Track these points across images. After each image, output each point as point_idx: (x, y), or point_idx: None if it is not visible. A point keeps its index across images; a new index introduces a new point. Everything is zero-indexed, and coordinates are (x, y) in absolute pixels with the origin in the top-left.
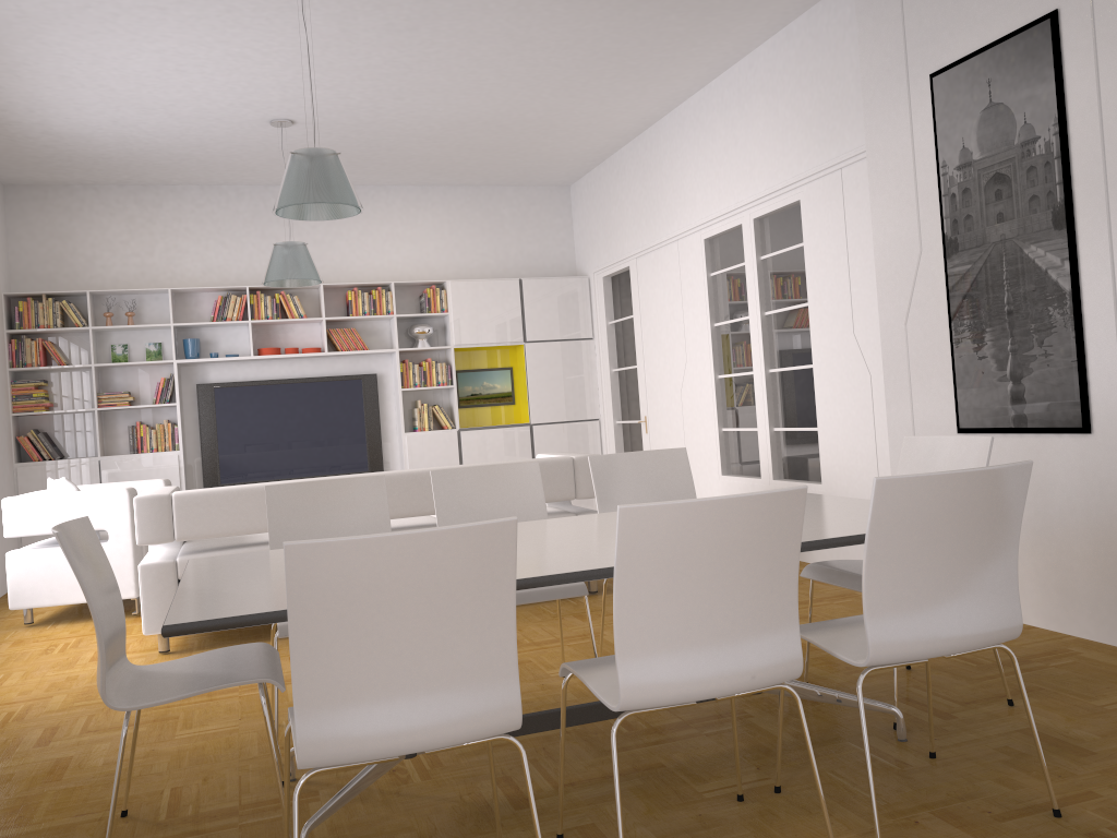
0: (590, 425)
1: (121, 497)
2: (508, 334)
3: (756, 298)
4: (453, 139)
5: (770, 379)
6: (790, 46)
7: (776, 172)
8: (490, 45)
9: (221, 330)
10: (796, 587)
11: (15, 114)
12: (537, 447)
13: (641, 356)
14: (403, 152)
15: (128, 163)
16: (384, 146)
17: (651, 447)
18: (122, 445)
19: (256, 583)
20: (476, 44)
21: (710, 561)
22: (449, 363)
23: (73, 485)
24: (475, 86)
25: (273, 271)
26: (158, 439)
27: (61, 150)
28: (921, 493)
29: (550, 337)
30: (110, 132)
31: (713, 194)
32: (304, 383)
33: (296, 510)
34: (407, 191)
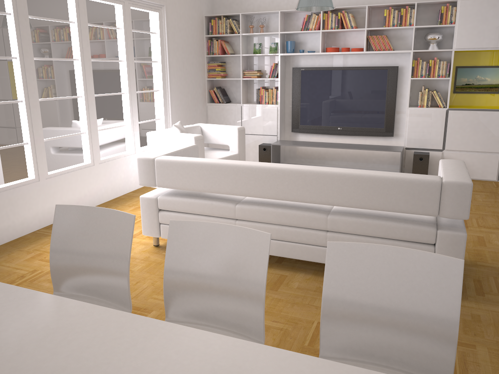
0: None
1: (191, 140)
2: None
3: None
4: None
5: None
6: None
7: None
8: None
9: (309, 35)
10: None
11: None
12: None
13: None
14: None
15: None
16: None
17: None
18: (256, 98)
19: None
20: None
21: None
22: (451, 61)
23: (178, 129)
24: None
25: (299, 1)
26: (269, 97)
27: None
28: None
29: None
30: None
31: None
32: (351, 70)
33: (73, 228)
34: None
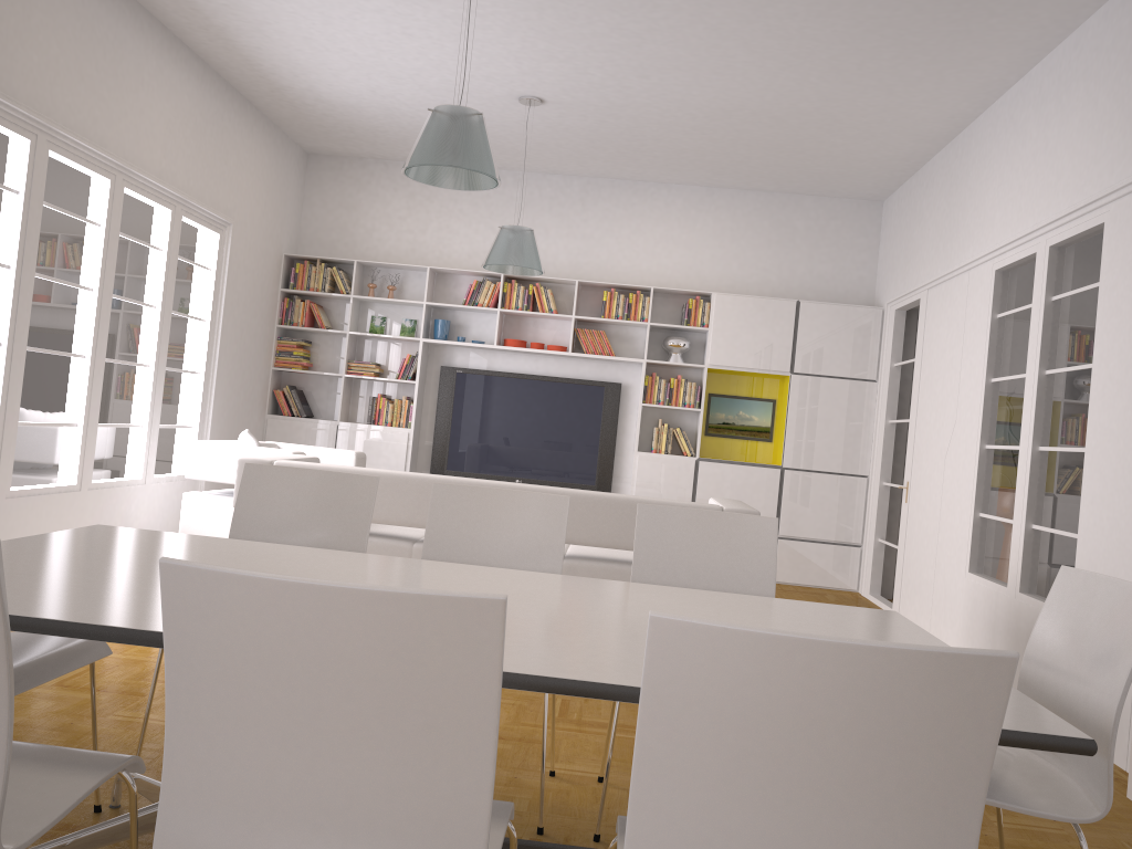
0: (855, 481)
1: None
2: (773, 361)
3: (1037, 350)
4: (722, 131)
5: (1038, 459)
6: (1124, 13)
7: (1082, 185)
8: (724, 9)
9: (475, 315)
10: (491, 766)
11: (284, 78)
12: (785, 495)
13: (915, 408)
14: (672, 144)
15: (404, 138)
16: (649, 136)
17: (908, 521)
18: (365, 415)
19: (14, 563)
20: (706, 7)
21: (310, 684)
22: (702, 384)
23: (254, 439)
24: (724, 64)
25: (491, 254)
26: (394, 414)
27: (340, 119)
28: (736, 661)
29: (822, 372)
30: (374, 103)
31: (1013, 213)
32: (545, 381)
33: (271, 496)
34: (690, 191)
